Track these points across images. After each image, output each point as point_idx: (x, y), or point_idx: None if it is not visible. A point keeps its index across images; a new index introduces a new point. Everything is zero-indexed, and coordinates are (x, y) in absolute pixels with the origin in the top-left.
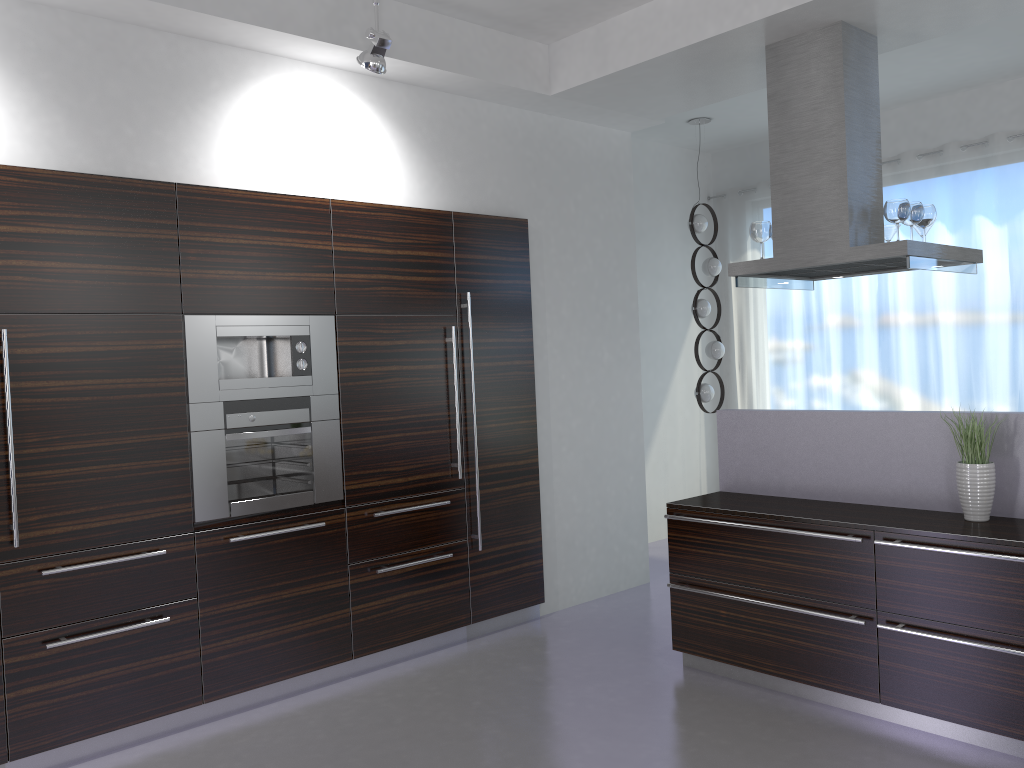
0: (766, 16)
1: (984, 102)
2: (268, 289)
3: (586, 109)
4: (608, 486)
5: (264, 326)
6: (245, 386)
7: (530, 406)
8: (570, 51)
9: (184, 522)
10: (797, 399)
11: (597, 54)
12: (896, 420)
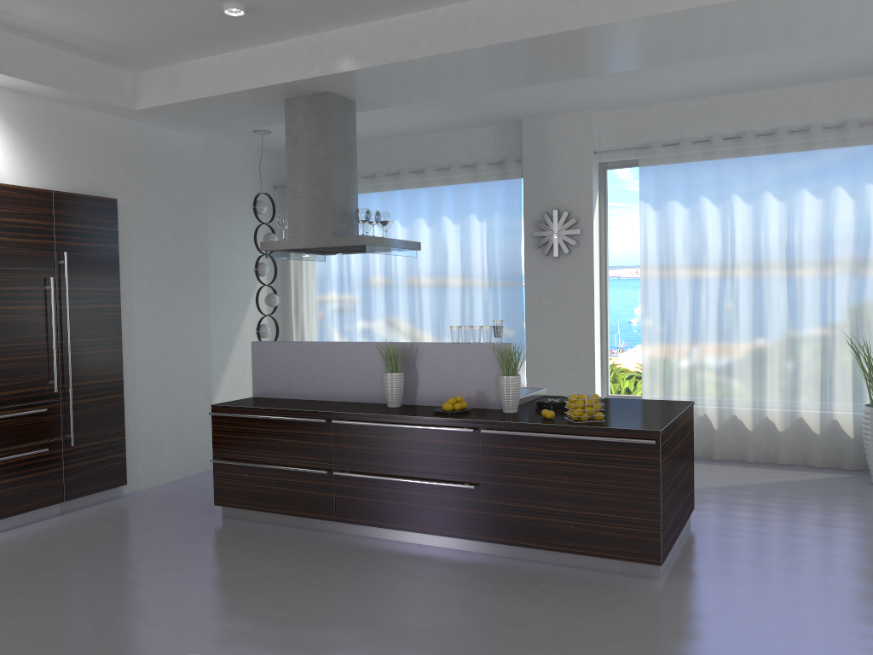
0: (279, 83)
1: (449, 142)
2: None
3: (166, 121)
4: (182, 398)
5: None
6: None
7: (117, 338)
8: (150, 80)
9: None
10: (334, 336)
11: (170, 86)
12: (356, 347)
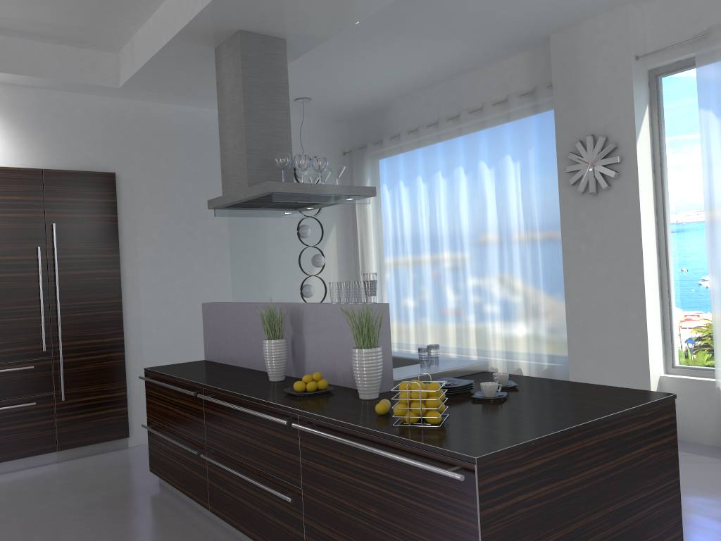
0: (181, 29)
1: (483, 80)
2: None
3: (161, 96)
4: (198, 356)
5: None
6: None
7: (116, 301)
8: (124, 57)
9: None
10: (392, 295)
11: (132, 59)
12: (262, 309)
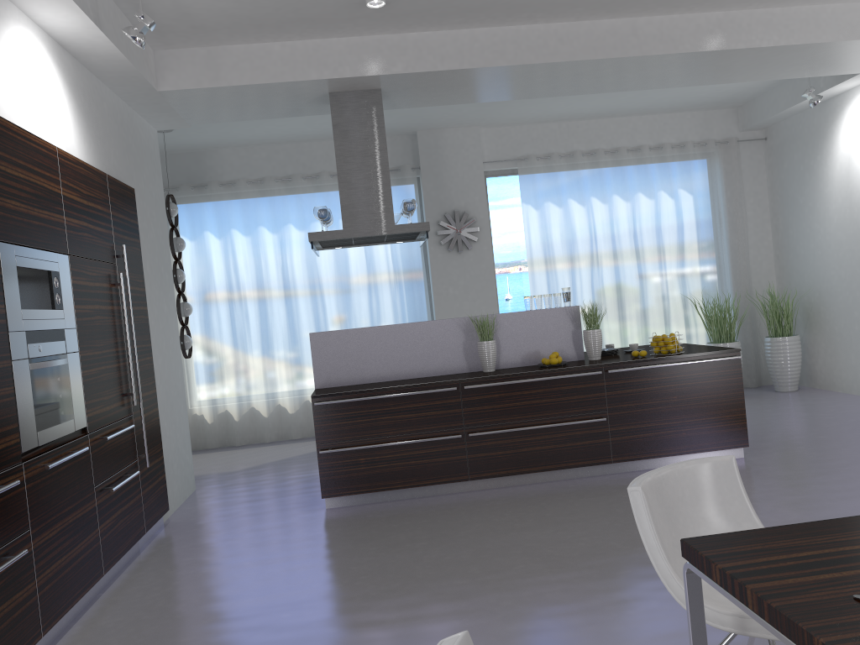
0: (356, 76)
1: None
2: (37, 224)
3: (161, 107)
4: (176, 413)
5: (38, 260)
6: (34, 317)
7: (150, 345)
8: (179, 61)
9: (17, 453)
10: (224, 347)
11: (209, 69)
12: (434, 325)
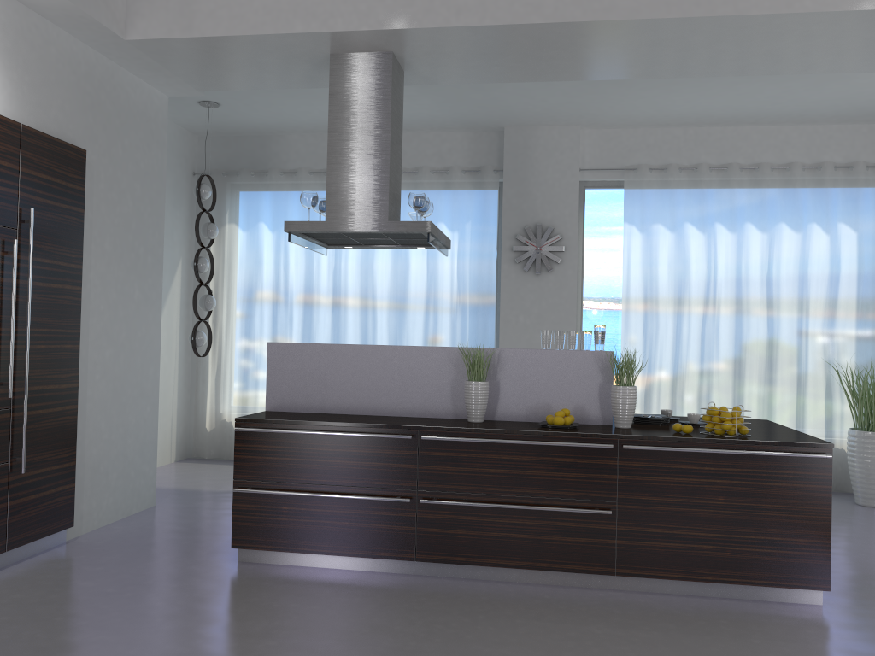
0: (348, 30)
1: (416, 143)
2: None
3: (147, 63)
4: (130, 415)
5: None
6: None
7: (76, 331)
8: (152, 6)
9: None
10: (262, 351)
11: (183, 16)
12: (418, 352)
